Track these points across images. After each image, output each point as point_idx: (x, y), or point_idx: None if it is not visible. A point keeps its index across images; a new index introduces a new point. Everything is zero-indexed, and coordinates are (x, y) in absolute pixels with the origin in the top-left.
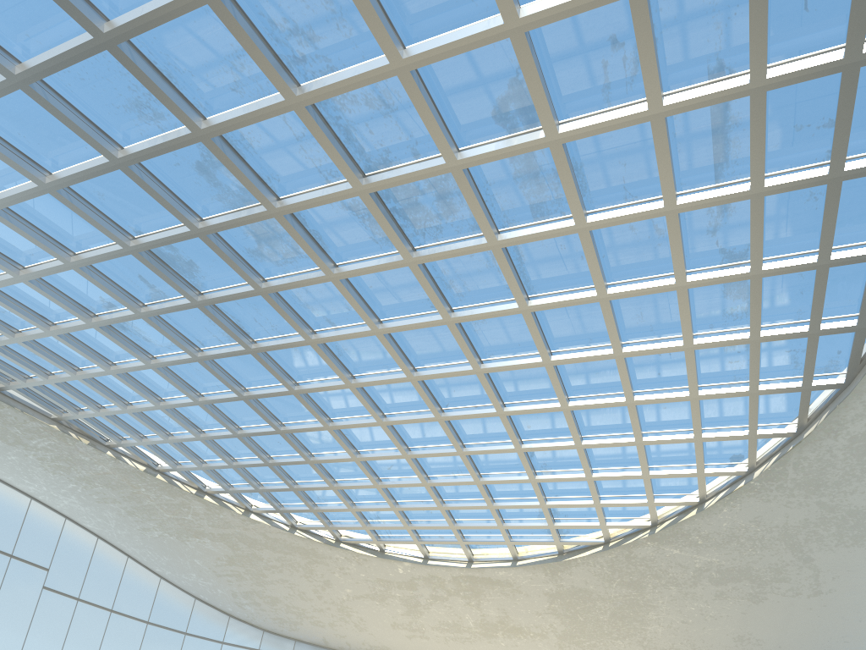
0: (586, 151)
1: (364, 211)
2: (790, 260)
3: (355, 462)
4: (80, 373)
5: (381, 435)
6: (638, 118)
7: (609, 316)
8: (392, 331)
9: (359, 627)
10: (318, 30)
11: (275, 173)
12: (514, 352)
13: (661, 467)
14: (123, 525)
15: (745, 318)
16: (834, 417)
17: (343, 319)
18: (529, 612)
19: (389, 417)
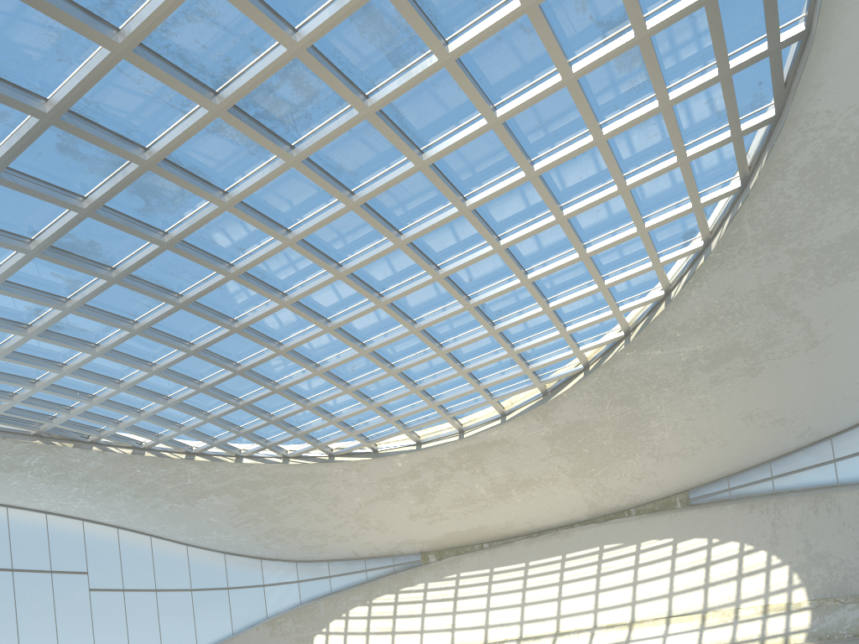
0: None
1: (230, 128)
2: (673, 6)
3: (318, 376)
4: (39, 384)
5: (333, 340)
6: None
7: (507, 139)
8: (303, 236)
9: (381, 529)
10: None
11: (131, 125)
12: (428, 211)
13: (616, 272)
14: (135, 509)
15: (648, 86)
16: (775, 156)
17: (253, 242)
18: (534, 461)
19: (333, 321)
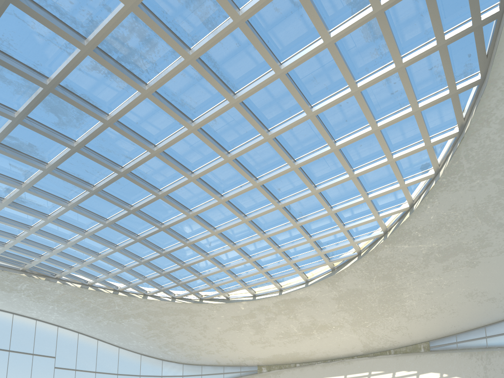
0: None
1: (102, 67)
2: None
3: (188, 246)
4: (17, 238)
5: (195, 224)
6: None
7: (290, 86)
8: (163, 149)
9: (233, 348)
10: None
11: (35, 60)
12: (246, 138)
13: (376, 190)
14: (87, 322)
15: (388, 53)
16: (481, 109)
17: (134, 152)
18: (327, 313)
19: (193, 210)
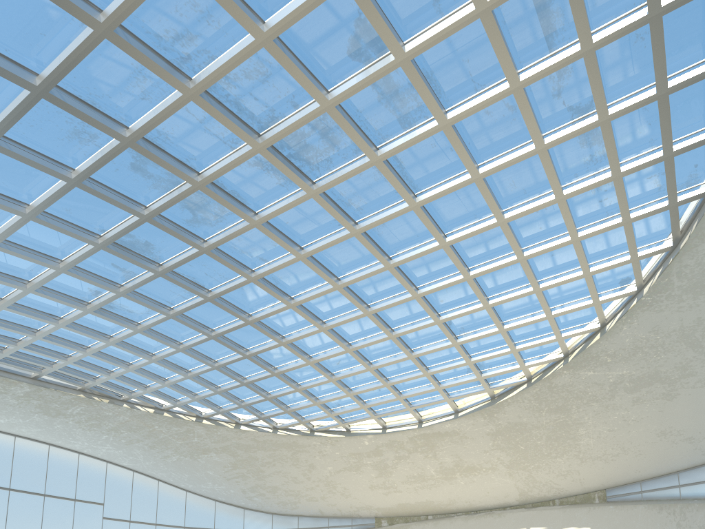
0: (433, 60)
1: (267, 163)
2: (632, 99)
3: (310, 365)
4: (89, 350)
5: (325, 338)
6: (468, 18)
7: (486, 191)
8: (313, 253)
9: (345, 495)
10: (194, 30)
11: (191, 154)
12: (415, 243)
13: (561, 306)
14: (149, 457)
15: (604, 160)
16: (704, 224)
17: (273, 254)
18: (478, 452)
19: (328, 323)
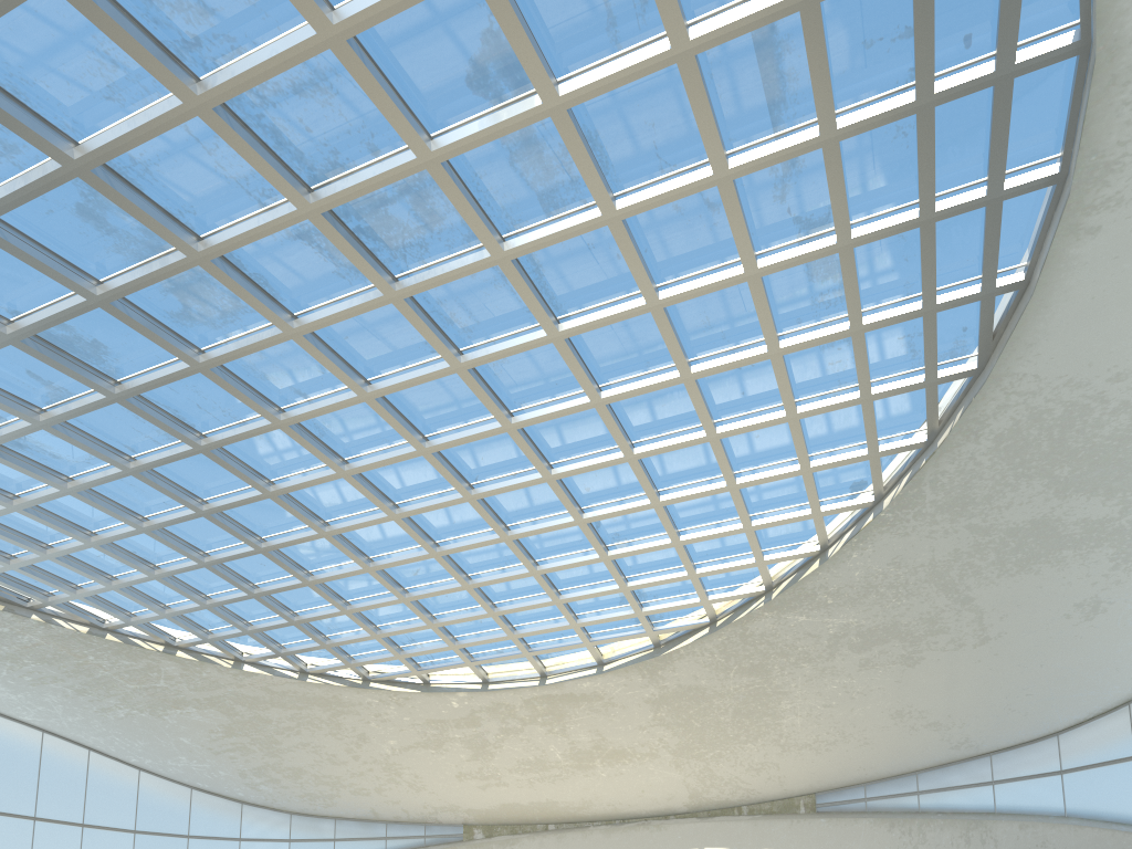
0: (600, 115)
1: (319, 237)
2: (885, 219)
3: (369, 573)
4: None
5: (397, 532)
6: (660, 61)
7: (666, 328)
8: (387, 392)
9: (416, 787)
10: None
11: (188, 203)
12: (552, 395)
13: (766, 513)
14: (74, 709)
15: (840, 304)
16: (971, 414)
17: (318, 387)
18: (631, 728)
19: (403, 507)
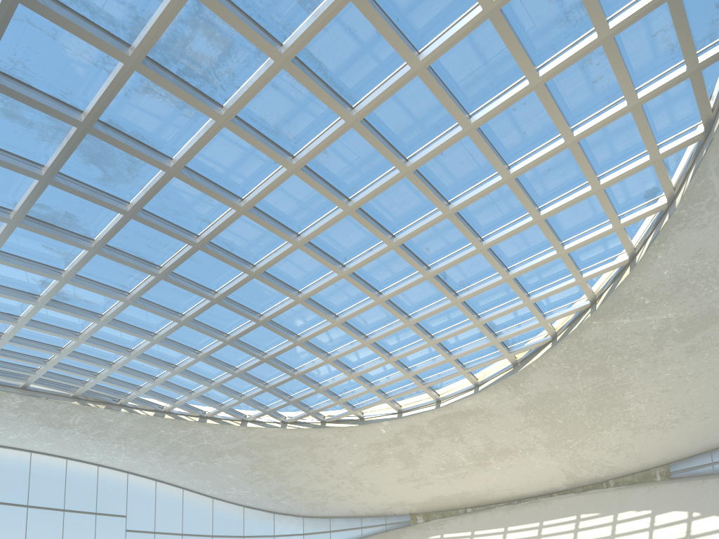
0: None
1: (158, 87)
2: None
3: (299, 346)
4: (63, 351)
5: (308, 312)
6: None
7: (436, 87)
8: (254, 203)
9: (373, 491)
10: None
11: (63, 87)
12: (373, 176)
13: (576, 237)
14: (166, 464)
15: (586, 17)
16: None
17: (213, 212)
18: (510, 431)
19: (303, 292)
